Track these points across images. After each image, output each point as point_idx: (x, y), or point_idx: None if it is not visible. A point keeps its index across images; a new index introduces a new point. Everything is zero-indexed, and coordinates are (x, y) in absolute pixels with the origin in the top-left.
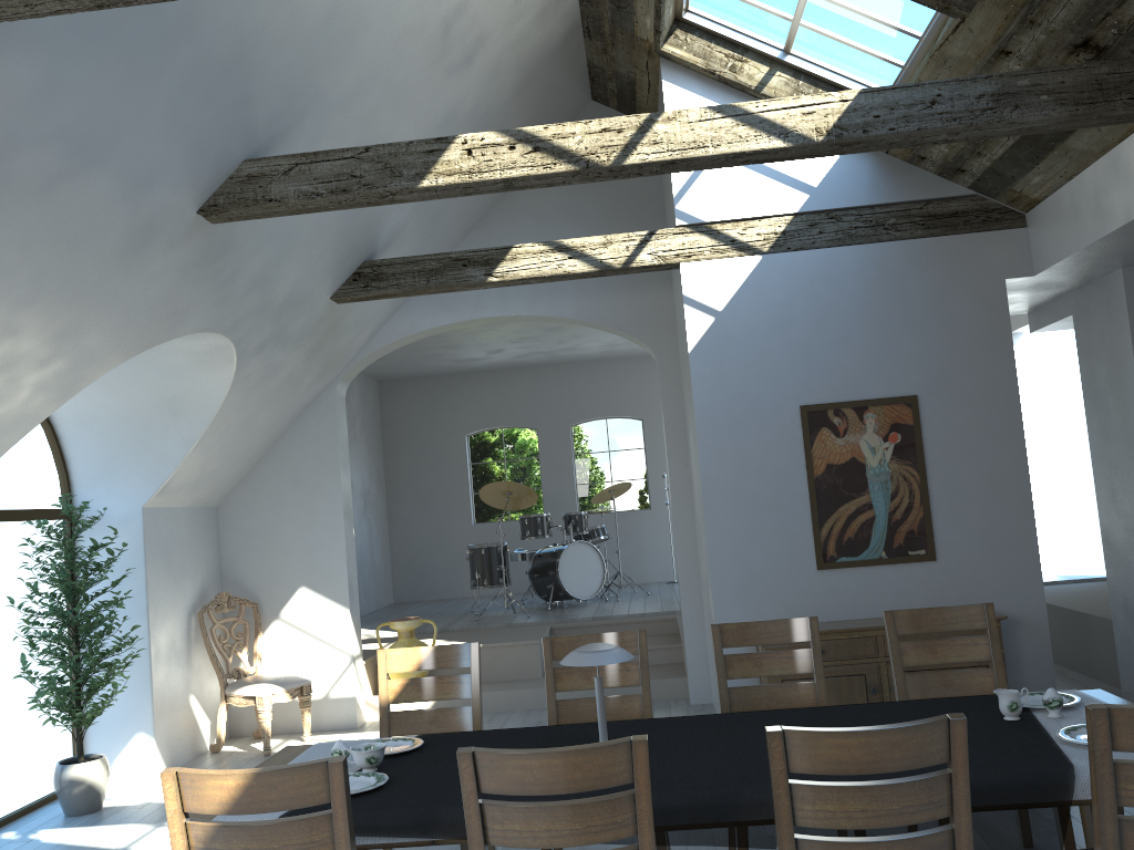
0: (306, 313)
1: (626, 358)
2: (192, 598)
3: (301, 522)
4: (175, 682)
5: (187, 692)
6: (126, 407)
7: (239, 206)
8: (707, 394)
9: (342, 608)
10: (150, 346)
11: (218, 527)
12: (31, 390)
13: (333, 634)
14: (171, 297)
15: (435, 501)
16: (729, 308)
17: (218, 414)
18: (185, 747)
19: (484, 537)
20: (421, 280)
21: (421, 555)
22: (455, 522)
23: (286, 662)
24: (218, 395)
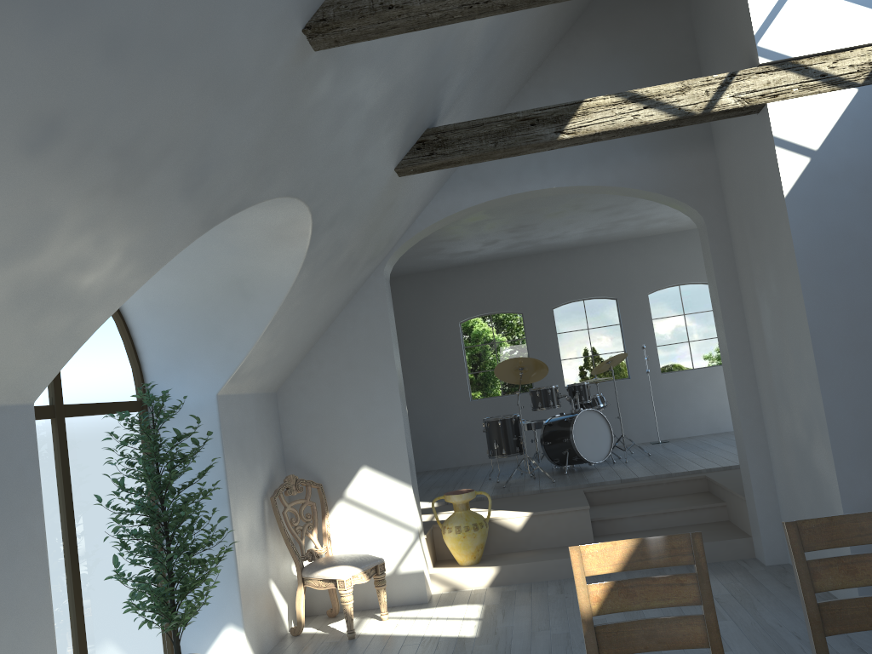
0: (373, 185)
1: (598, 244)
2: (263, 483)
3: (358, 403)
4: (256, 569)
5: (267, 577)
6: (197, 293)
7: (353, 18)
8: (808, 240)
9: (404, 485)
10: (239, 209)
11: (278, 412)
12: (121, 255)
13: (397, 511)
14: (265, 146)
15: (436, 382)
16: (825, 146)
17: (289, 295)
18: (269, 633)
19: (481, 411)
20: (488, 143)
21: (426, 430)
22: (455, 400)
23: (352, 540)
24: (290, 274)
